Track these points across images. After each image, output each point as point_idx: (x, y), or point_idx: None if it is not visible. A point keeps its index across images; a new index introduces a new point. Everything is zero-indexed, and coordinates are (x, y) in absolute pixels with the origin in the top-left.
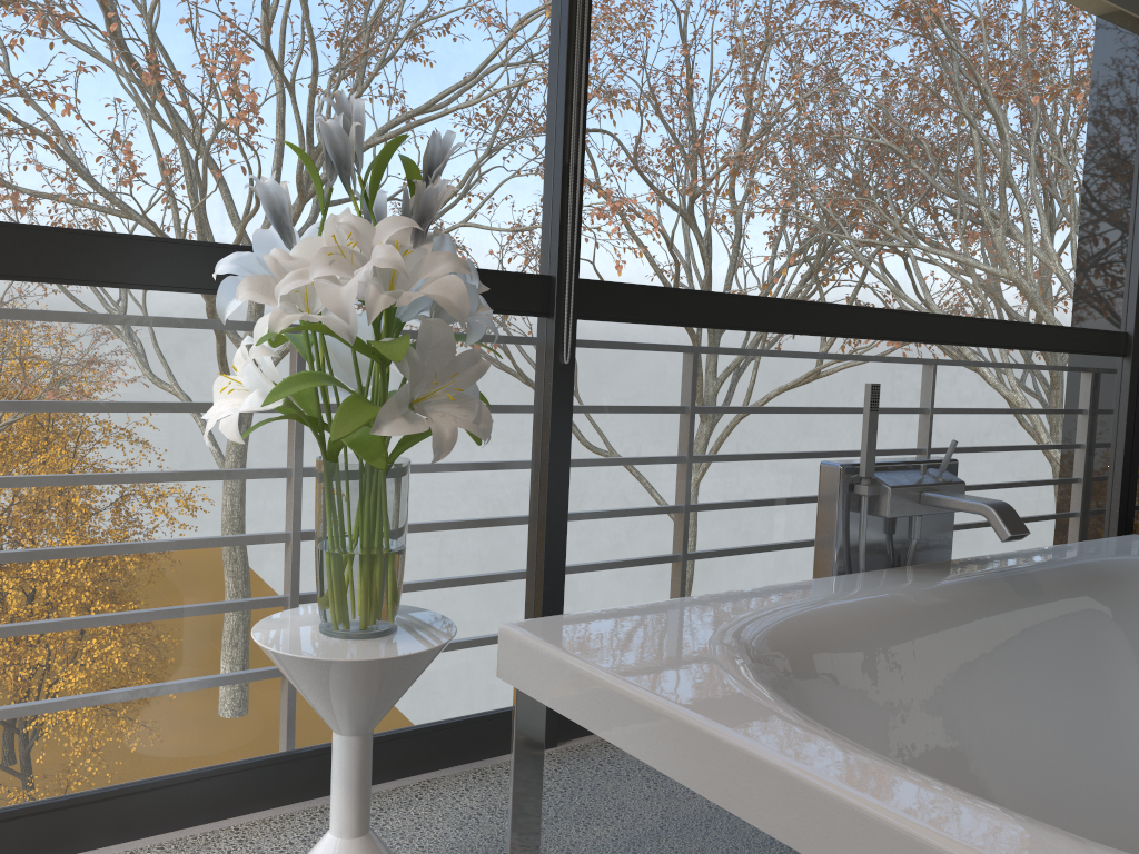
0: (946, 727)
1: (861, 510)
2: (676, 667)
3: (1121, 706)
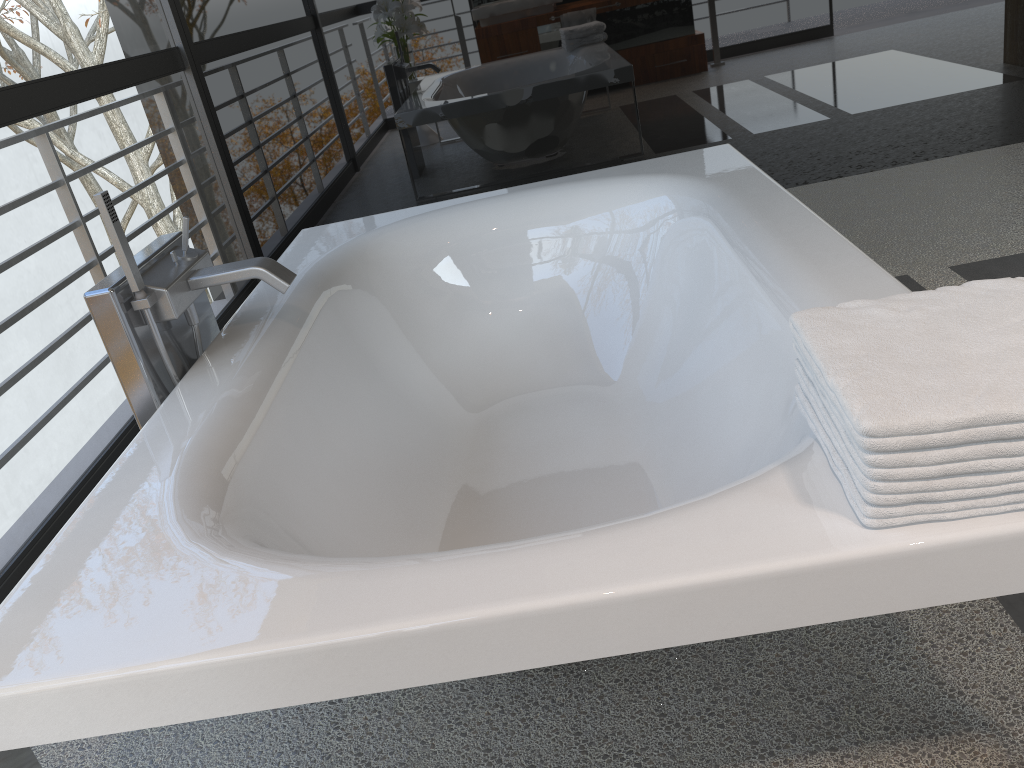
0: (329, 469)
1: (150, 324)
2: (198, 601)
3: (387, 370)
